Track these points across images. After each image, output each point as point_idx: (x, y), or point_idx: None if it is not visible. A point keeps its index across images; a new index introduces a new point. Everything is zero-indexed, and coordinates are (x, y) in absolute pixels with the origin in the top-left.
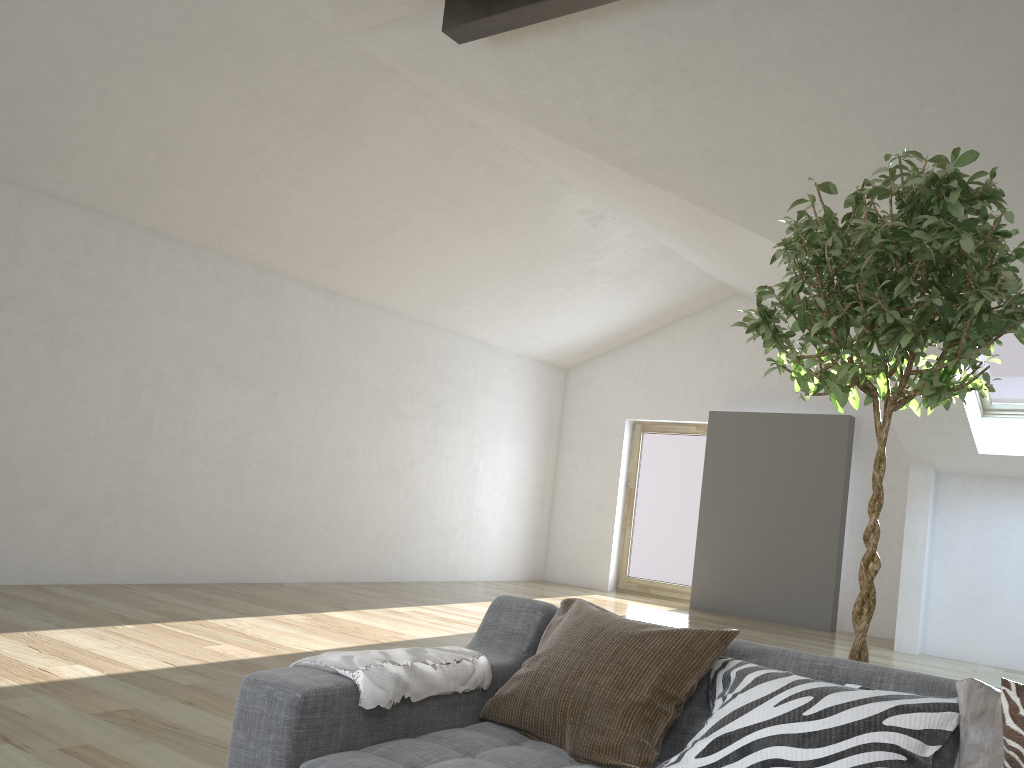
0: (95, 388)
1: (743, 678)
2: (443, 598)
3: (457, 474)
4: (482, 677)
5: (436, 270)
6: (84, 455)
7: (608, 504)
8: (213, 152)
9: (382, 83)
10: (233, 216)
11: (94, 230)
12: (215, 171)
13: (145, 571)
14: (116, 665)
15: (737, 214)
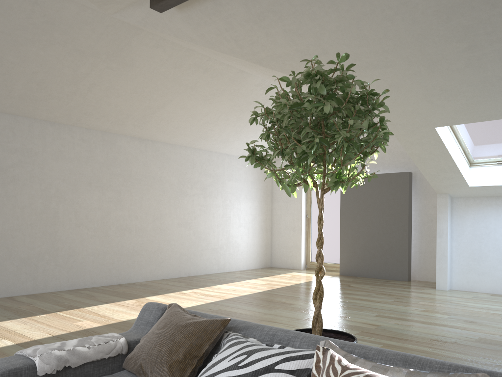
0: (27, 200)
1: (225, 345)
2: (212, 282)
3: (219, 220)
4: (121, 348)
5: (192, 122)
6: (26, 233)
7: (298, 227)
8: (63, 80)
9: (137, 35)
10: (83, 109)
11: (16, 124)
12: (67, 89)
13: (64, 284)
14: (23, 338)
15: None
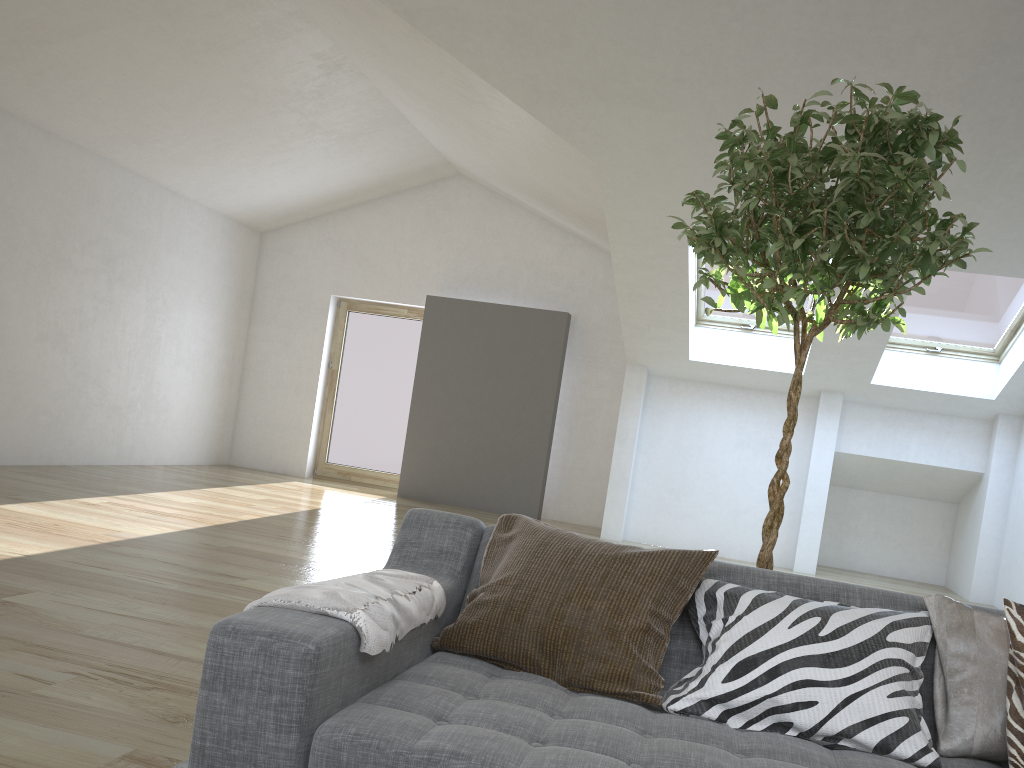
0: None
1: (738, 599)
2: (133, 486)
3: (136, 342)
4: (440, 604)
5: (127, 94)
6: None
7: (308, 385)
8: None
9: None
10: None
11: None
12: None
13: None
14: None
15: (521, 95)
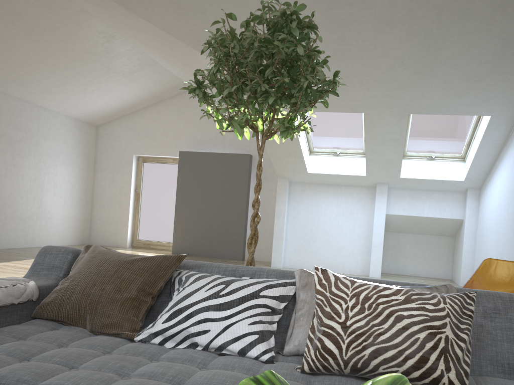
0: None
1: (189, 279)
2: (24, 256)
3: (30, 185)
4: (32, 293)
5: (6, 59)
6: None
7: (125, 201)
8: None
9: None
10: None
11: None
12: None
13: None
14: None
15: (189, 40)
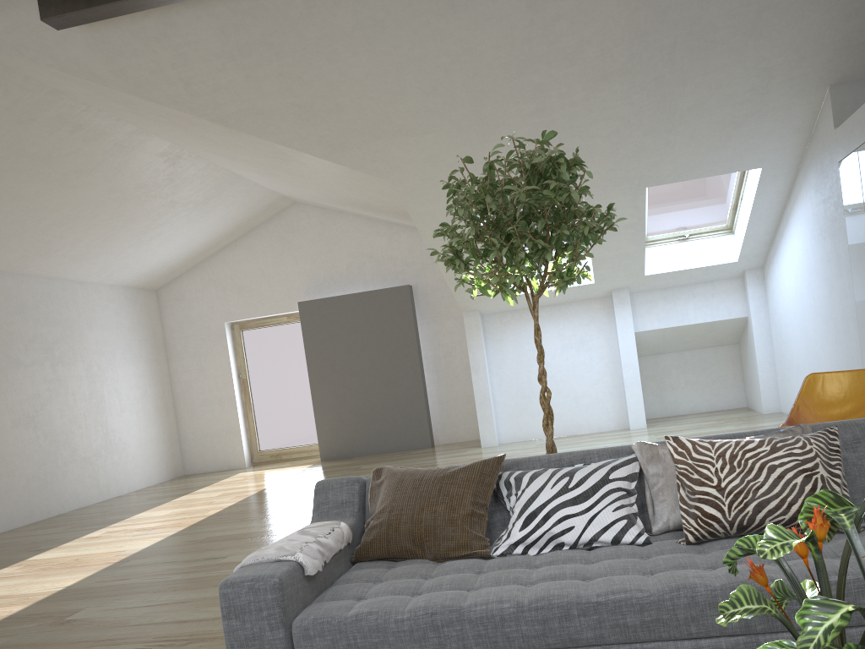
0: None
1: (522, 480)
2: (119, 514)
3: (86, 405)
4: (348, 535)
5: (26, 224)
6: None
7: (228, 396)
8: None
9: None
10: None
11: None
12: None
13: None
14: None
15: (320, 150)
